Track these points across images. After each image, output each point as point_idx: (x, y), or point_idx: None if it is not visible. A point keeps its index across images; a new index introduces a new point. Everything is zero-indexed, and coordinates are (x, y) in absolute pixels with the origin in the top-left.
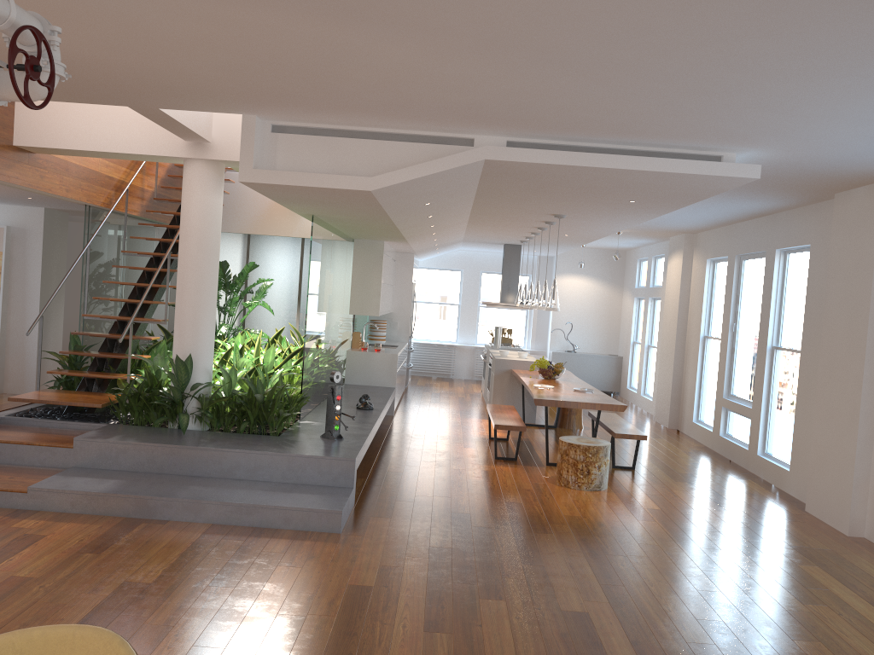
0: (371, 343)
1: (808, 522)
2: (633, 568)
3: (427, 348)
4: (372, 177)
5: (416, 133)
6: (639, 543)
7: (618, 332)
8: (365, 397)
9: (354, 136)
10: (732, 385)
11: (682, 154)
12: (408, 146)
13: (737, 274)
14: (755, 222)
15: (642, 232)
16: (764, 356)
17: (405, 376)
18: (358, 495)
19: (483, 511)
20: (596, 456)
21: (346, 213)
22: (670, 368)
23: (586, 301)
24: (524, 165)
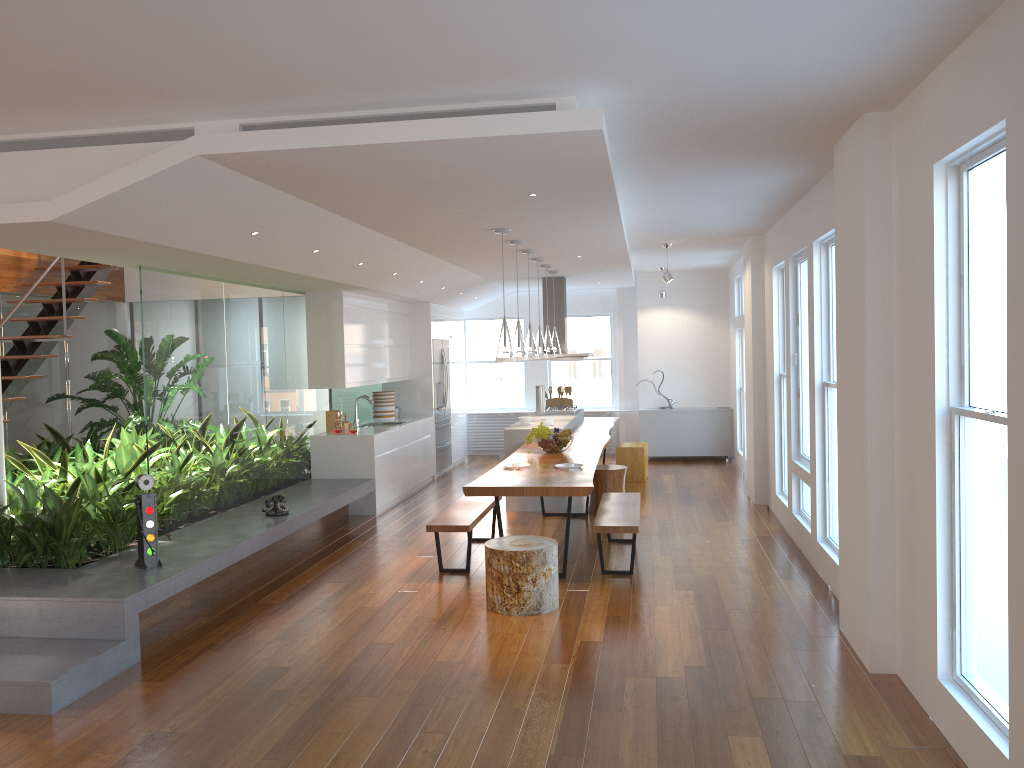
0: (375, 421)
1: (825, 650)
2: (437, 757)
3: (489, 419)
4: (50, 202)
5: (117, 131)
6: (499, 707)
7: (728, 376)
8: (276, 499)
9: (41, 148)
10: (802, 440)
11: (497, 110)
12: (107, 151)
13: (795, 283)
14: (798, 206)
15: (696, 241)
16: (814, 397)
17: (435, 459)
18: (163, 646)
19: (318, 661)
20: (527, 566)
21: (164, 259)
22: (752, 421)
23: (682, 340)
24: (268, 157)
